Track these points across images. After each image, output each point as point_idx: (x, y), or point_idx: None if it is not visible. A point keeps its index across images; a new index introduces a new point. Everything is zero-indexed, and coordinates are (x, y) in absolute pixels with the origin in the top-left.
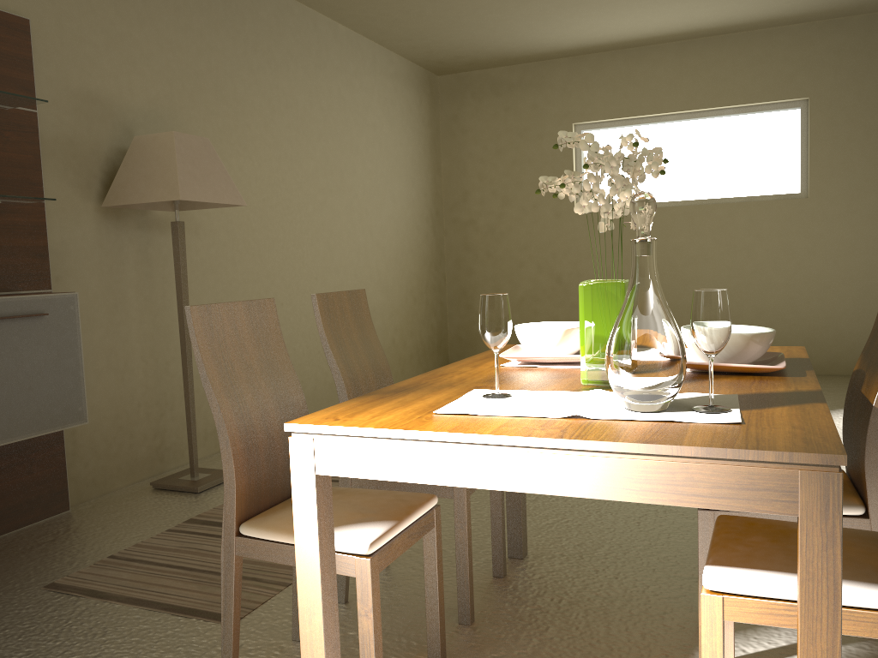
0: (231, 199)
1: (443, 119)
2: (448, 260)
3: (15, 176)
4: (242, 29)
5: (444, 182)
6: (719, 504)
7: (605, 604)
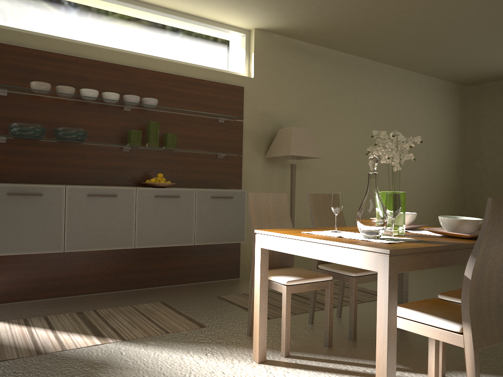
0: (315, 155)
1: (469, 110)
2: (468, 191)
3: (232, 145)
4: (339, 78)
5: (468, 146)
6: (357, 265)
7: (421, 349)
